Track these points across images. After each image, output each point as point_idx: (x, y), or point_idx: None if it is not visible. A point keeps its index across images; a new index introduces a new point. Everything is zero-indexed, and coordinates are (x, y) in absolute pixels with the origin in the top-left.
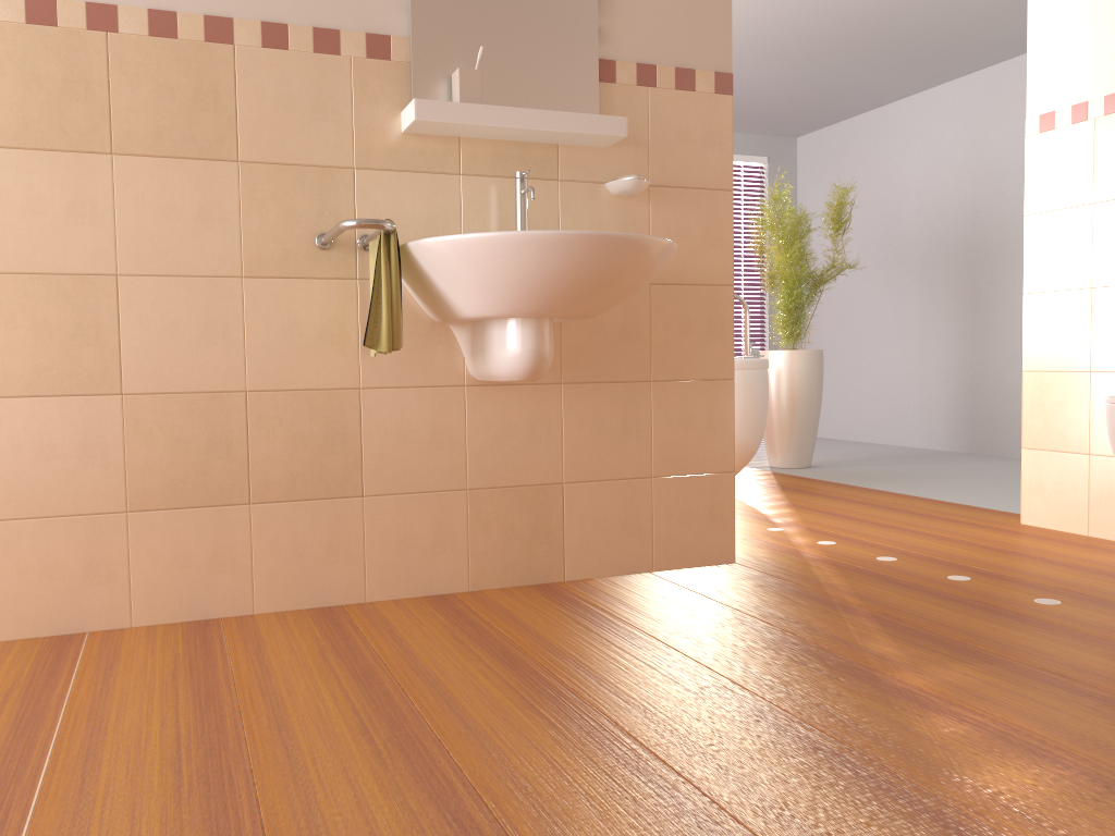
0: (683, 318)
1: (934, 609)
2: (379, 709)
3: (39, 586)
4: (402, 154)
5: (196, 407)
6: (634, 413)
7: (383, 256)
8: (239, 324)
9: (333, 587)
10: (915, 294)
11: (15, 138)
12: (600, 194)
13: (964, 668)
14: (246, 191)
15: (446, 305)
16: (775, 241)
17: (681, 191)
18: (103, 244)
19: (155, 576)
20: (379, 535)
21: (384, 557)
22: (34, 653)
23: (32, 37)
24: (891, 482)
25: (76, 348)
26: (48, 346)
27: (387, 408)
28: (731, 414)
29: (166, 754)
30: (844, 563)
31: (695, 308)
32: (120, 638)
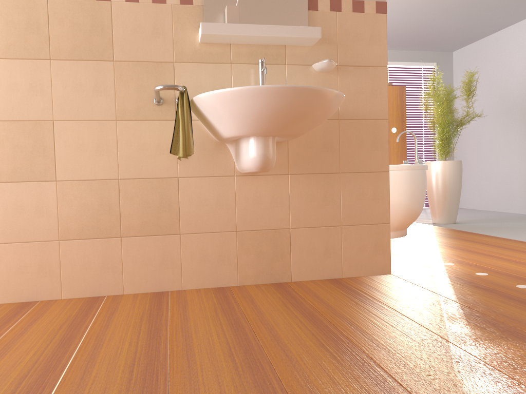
0: (358, 138)
1: (502, 305)
2: (149, 351)
3: (16, 276)
4: (199, 53)
5: (93, 187)
6: (330, 190)
7: (179, 105)
8: (114, 145)
9: (165, 281)
10: (518, 130)
11: (3, 54)
12: (309, 71)
13: (509, 345)
14: (118, 76)
15: (216, 131)
16: (435, 103)
17: (356, 68)
18: (46, 105)
19: (73, 273)
20: (189, 254)
21: (192, 266)
22: (7, 311)
23: (11, 3)
24: (499, 231)
25: (33, 158)
26: (20, 157)
27: (192, 188)
28: (387, 191)
29: (22, 372)
30: (455, 276)
31: (365, 132)
32: (52, 304)
